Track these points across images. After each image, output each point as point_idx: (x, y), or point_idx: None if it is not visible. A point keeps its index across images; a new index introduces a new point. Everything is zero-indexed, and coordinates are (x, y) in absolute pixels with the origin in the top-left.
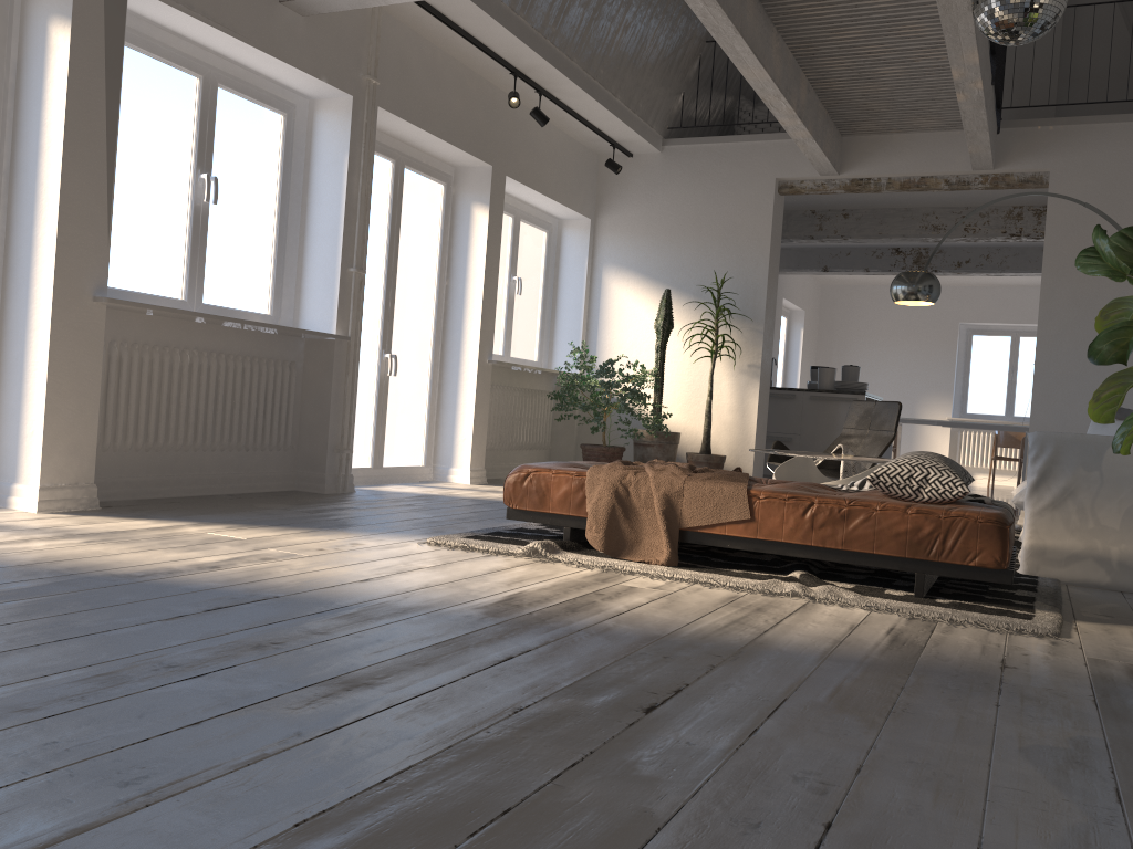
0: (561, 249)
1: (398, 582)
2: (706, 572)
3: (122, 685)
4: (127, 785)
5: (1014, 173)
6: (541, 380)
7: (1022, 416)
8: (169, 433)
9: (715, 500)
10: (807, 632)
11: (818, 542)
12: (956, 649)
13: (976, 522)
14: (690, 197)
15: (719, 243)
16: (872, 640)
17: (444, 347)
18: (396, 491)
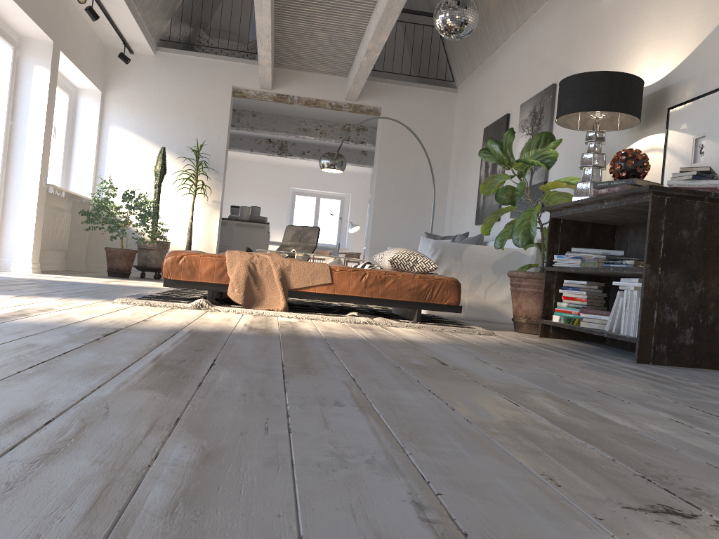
0: (77, 110)
1: (166, 321)
2: (308, 314)
3: (188, 370)
4: (341, 405)
5: (364, 105)
6: (64, 202)
7: (321, 242)
8: None
9: (310, 272)
10: (412, 336)
11: (368, 295)
12: (476, 340)
13: (447, 282)
14: (175, 88)
15: (195, 121)
16: (442, 338)
17: (8, 171)
18: None
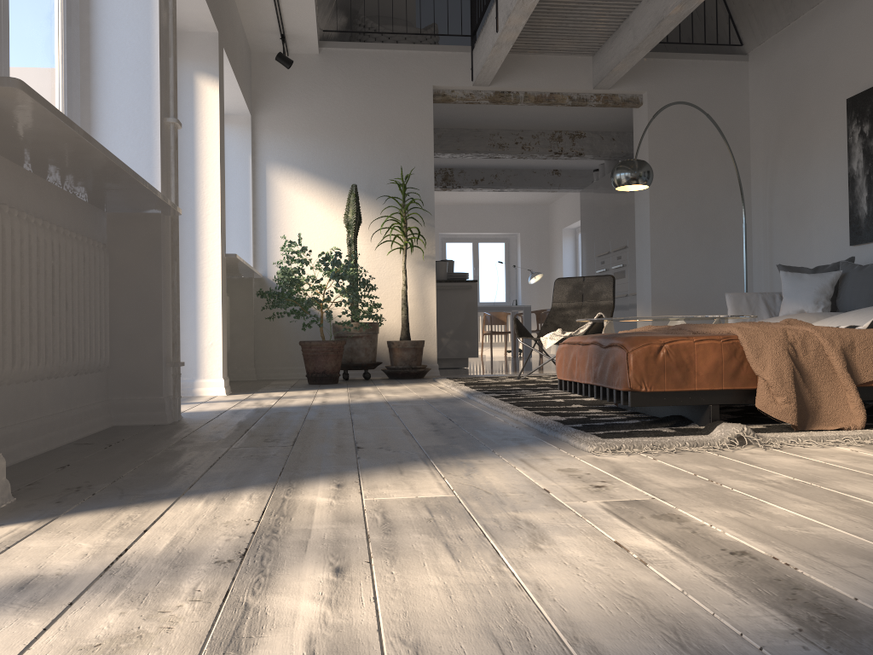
0: None
1: None
2: None
3: None
4: None
5: (618, 94)
6: None
7: (485, 301)
8: (15, 353)
9: None
10: None
11: None
12: None
13: None
14: (353, 99)
15: (386, 144)
16: None
17: None
18: (211, 410)
